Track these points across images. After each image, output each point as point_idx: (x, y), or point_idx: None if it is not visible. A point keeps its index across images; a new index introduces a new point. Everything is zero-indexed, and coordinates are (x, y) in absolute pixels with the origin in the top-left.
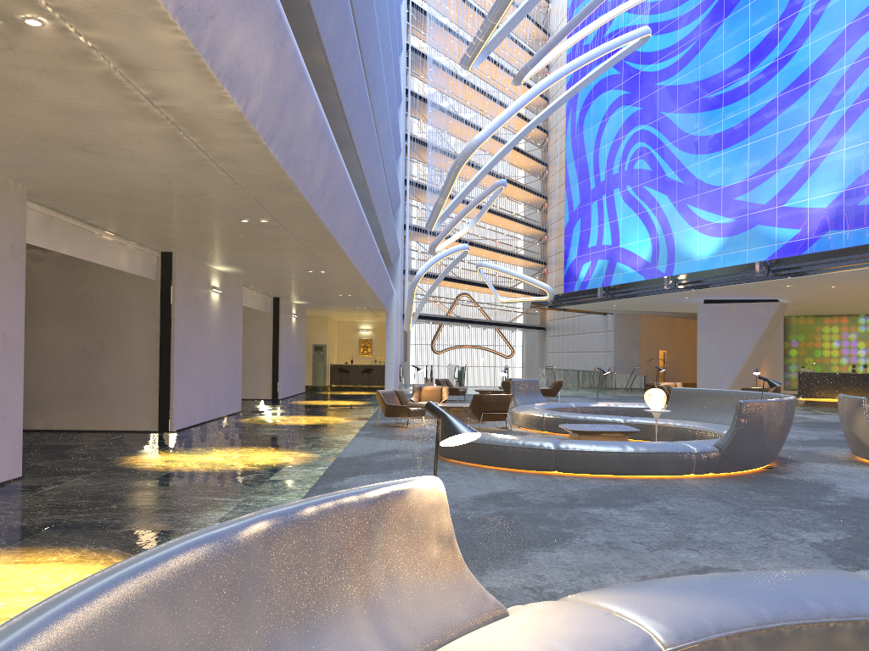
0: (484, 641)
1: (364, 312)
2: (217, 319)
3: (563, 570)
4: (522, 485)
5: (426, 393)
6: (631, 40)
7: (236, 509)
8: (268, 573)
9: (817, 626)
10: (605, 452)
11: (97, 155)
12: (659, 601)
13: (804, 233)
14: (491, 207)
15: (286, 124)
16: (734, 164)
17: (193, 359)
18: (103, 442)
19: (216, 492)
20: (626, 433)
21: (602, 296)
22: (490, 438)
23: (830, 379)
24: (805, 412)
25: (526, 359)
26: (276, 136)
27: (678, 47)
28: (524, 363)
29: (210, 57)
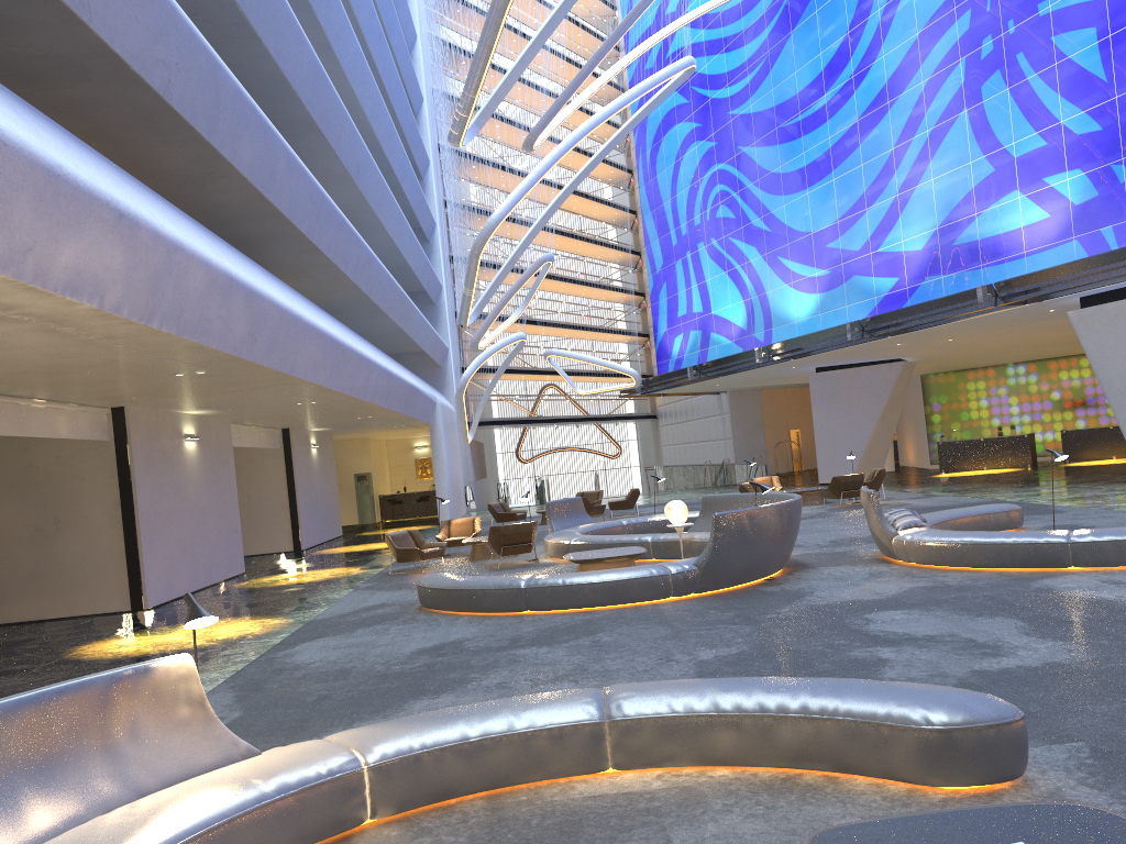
0: (212, 774)
1: (408, 429)
2: (197, 470)
3: None
4: (480, 630)
5: (456, 527)
6: (672, 75)
7: None
8: (4, 740)
9: (516, 736)
10: (574, 584)
11: None
12: (388, 730)
13: (903, 282)
14: (568, 274)
15: (167, 297)
16: (821, 205)
17: (168, 523)
18: (63, 631)
19: None
20: (630, 557)
21: (693, 377)
22: (463, 582)
23: (974, 447)
24: (917, 495)
25: (643, 456)
26: (156, 312)
27: (747, 66)
28: (641, 461)
29: (40, 280)
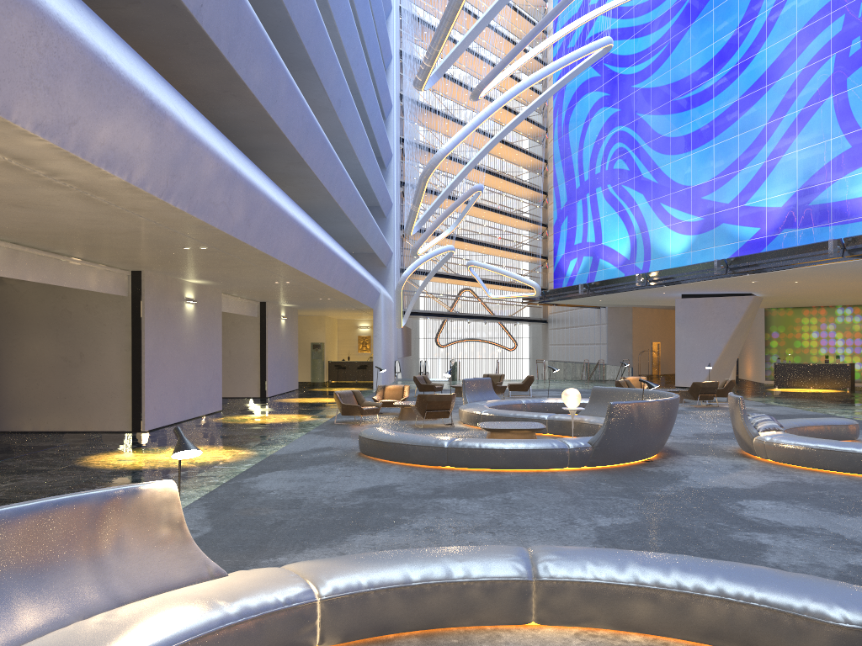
0: (183, 591)
1: (356, 312)
2: (193, 327)
3: (367, 549)
4: (408, 479)
5: (389, 392)
6: (593, 50)
7: None
8: (2, 544)
9: (453, 584)
10: (488, 449)
11: (31, 209)
12: (340, 567)
13: (763, 231)
14: (489, 204)
15: (183, 180)
16: (701, 165)
17: (166, 366)
18: (77, 442)
19: None
20: (532, 430)
21: (583, 292)
22: (397, 437)
23: (804, 369)
24: (759, 404)
25: (532, 351)
26: (173, 192)
27: (651, 50)
28: (530, 354)
29: (80, 150)
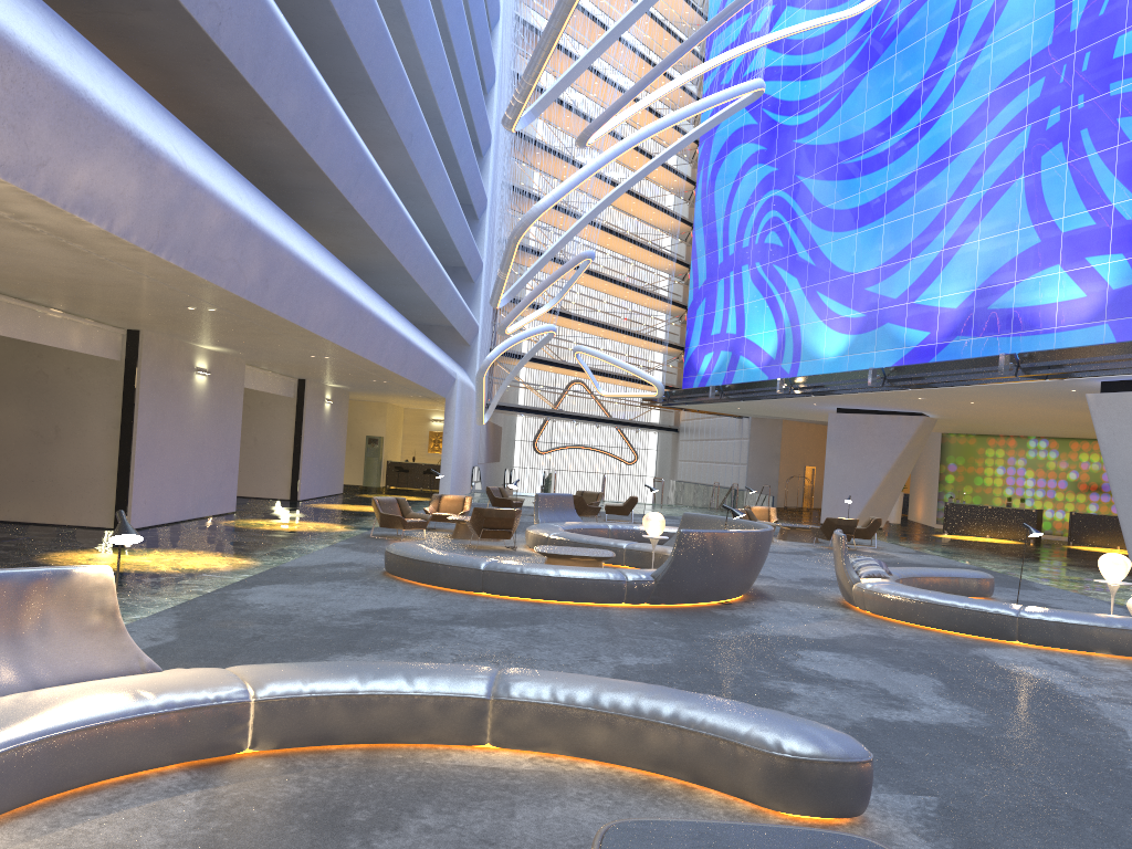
0: (107, 681)
1: (425, 400)
2: (203, 405)
3: None
4: (430, 603)
5: (446, 503)
6: (739, 95)
7: None
8: None
9: (404, 697)
10: (531, 575)
11: None
12: (285, 671)
13: (933, 337)
14: (613, 275)
15: (179, 231)
16: (868, 248)
17: (165, 450)
18: (43, 536)
19: None
20: (597, 559)
21: (714, 396)
22: (427, 554)
23: (981, 513)
24: (908, 550)
25: (659, 467)
26: (166, 244)
27: (819, 98)
28: (656, 471)
29: (50, 194)
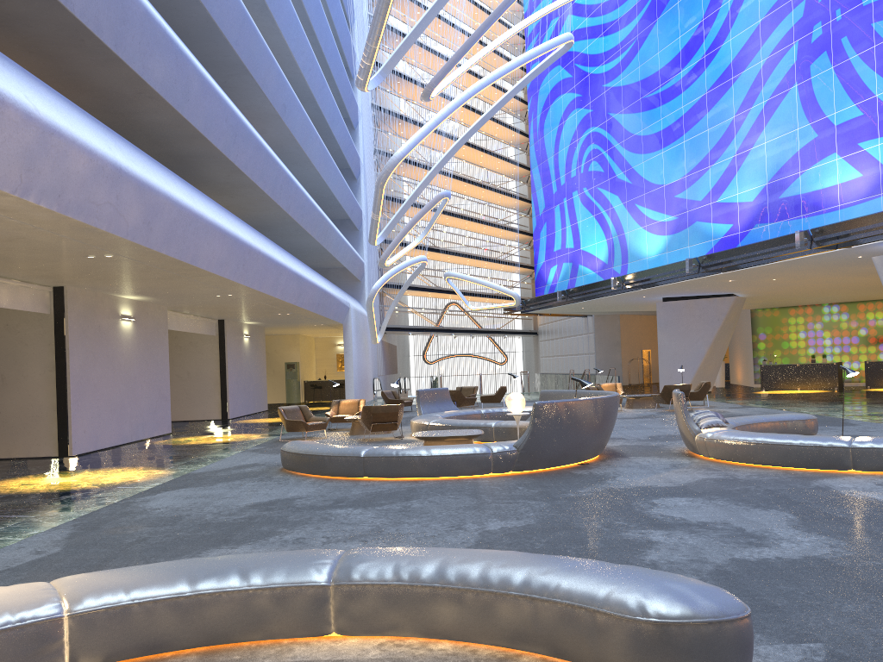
0: None
1: (327, 328)
2: (131, 346)
3: None
4: (316, 491)
5: (344, 407)
6: (553, 47)
7: (15, 525)
8: None
9: (237, 593)
10: (406, 456)
11: None
12: (109, 578)
13: (736, 228)
14: (471, 215)
15: (44, 176)
16: (673, 162)
17: (99, 386)
18: None
19: (23, 510)
20: (467, 437)
21: (561, 299)
22: (314, 449)
23: (791, 370)
24: (735, 406)
25: (526, 365)
26: (32, 188)
27: (620, 48)
28: (524, 368)
29: None
